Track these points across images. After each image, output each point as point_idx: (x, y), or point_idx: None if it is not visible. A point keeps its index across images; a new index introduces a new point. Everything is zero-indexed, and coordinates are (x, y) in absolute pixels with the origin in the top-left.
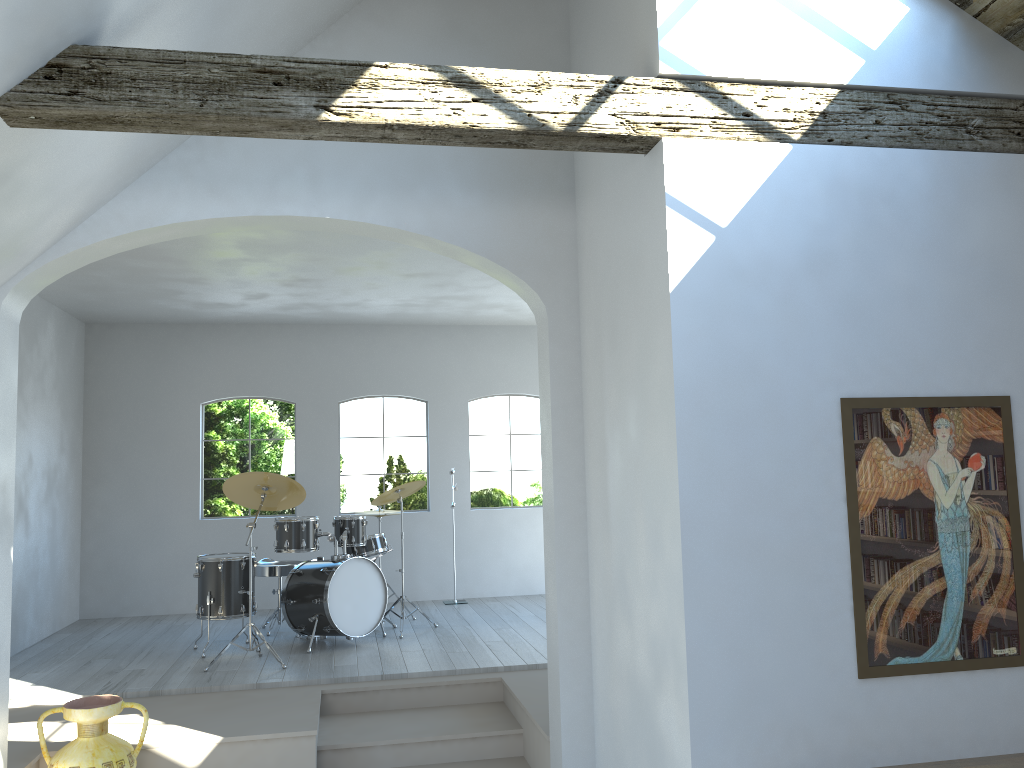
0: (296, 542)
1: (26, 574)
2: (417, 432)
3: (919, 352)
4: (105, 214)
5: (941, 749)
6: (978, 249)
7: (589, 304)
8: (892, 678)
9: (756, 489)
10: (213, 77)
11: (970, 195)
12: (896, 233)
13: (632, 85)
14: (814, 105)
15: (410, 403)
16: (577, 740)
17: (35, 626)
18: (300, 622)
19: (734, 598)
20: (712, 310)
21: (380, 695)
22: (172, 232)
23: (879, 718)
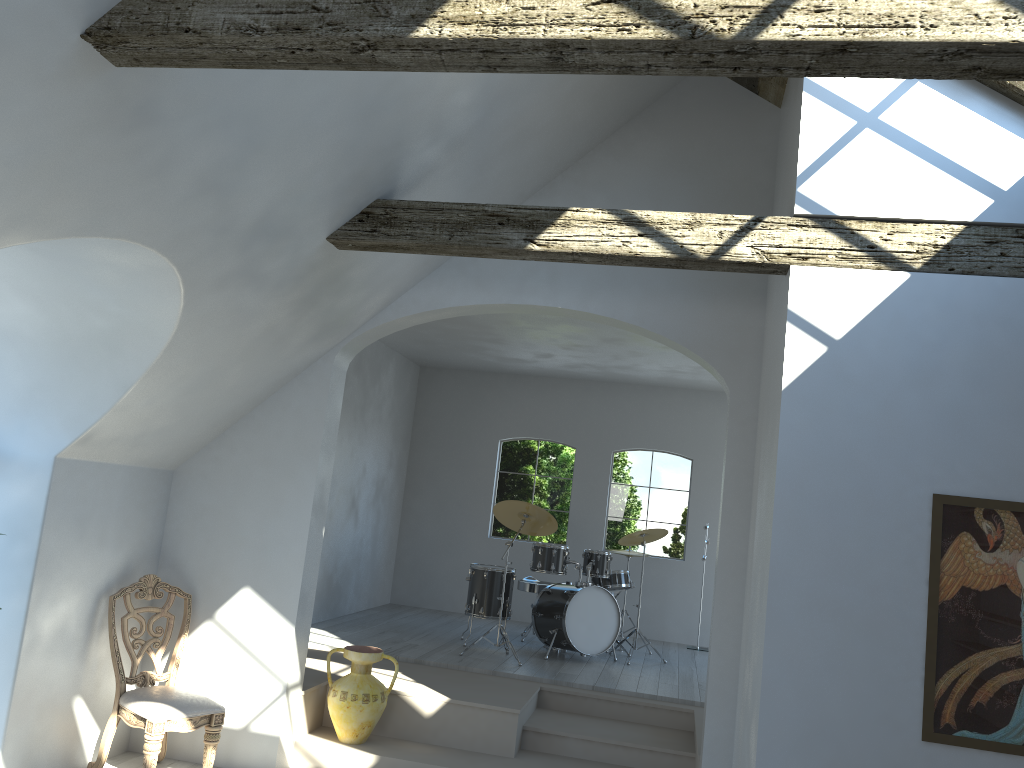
0: (546, 564)
1: (351, 557)
2: (680, 486)
3: (1021, 461)
4: (405, 298)
5: None
6: None
7: (762, 390)
8: (957, 748)
9: (841, 560)
10: (459, 219)
11: None
12: (1009, 353)
13: (770, 223)
14: (938, 239)
15: (677, 459)
16: (716, 761)
17: (354, 599)
18: (544, 633)
19: (809, 647)
20: (818, 407)
21: (587, 701)
22: (450, 312)
23: None
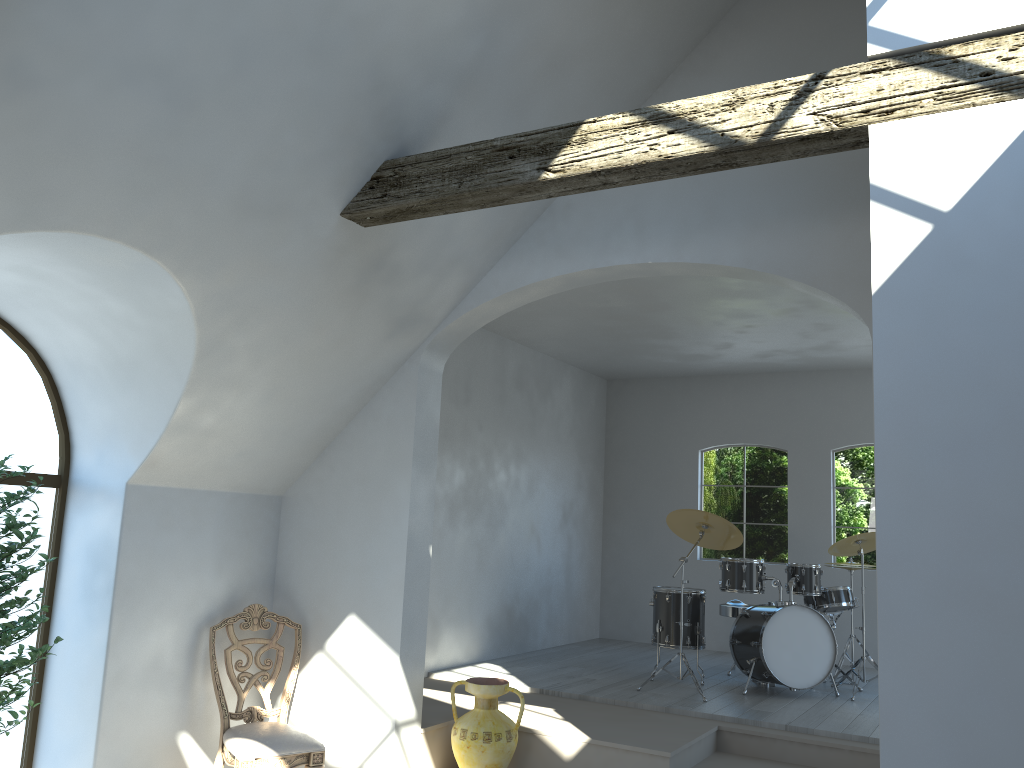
0: (736, 582)
1: (538, 587)
2: None
3: None
4: (485, 282)
5: None
6: None
7: None
8: None
9: (985, 525)
10: (467, 163)
11: None
12: None
13: (836, 77)
14: None
15: None
16: None
17: (547, 633)
18: (744, 664)
19: (948, 656)
20: (927, 310)
21: (777, 744)
22: (537, 291)
23: None
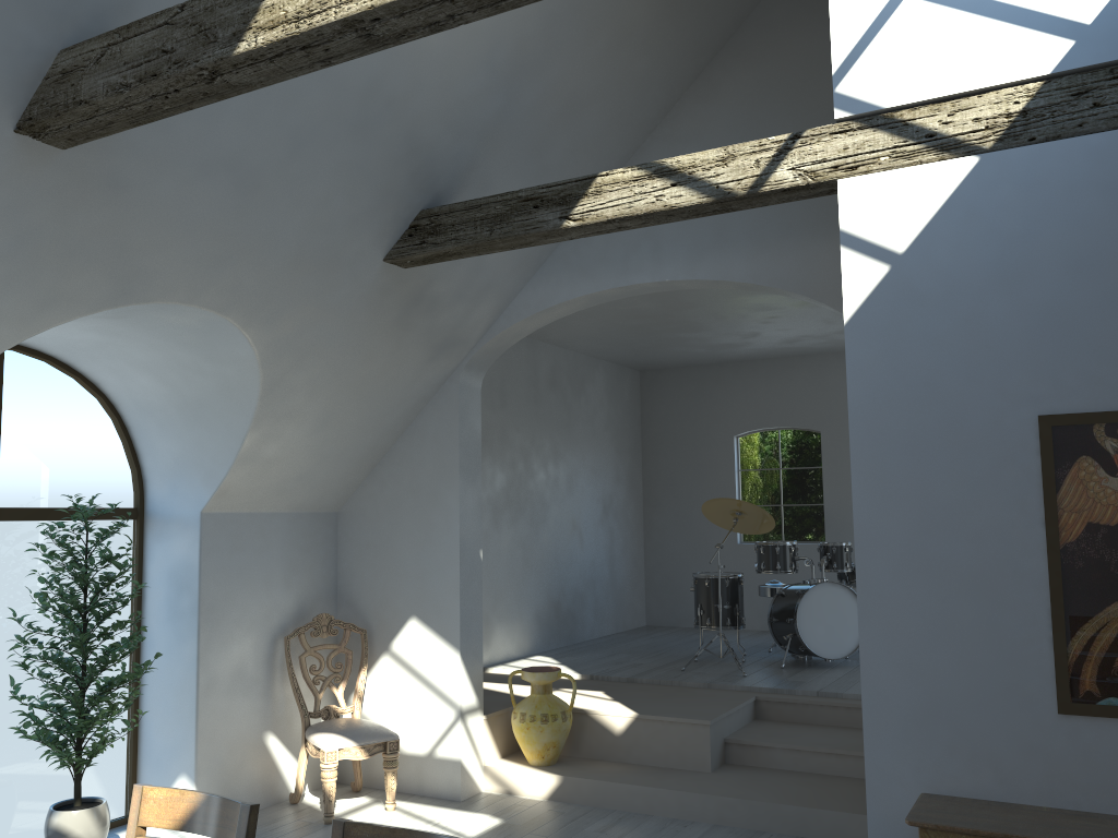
0: (771, 564)
1: (583, 581)
2: None
3: None
4: (516, 303)
5: None
6: None
7: None
8: (1104, 719)
9: (935, 511)
10: (497, 212)
11: None
12: (1117, 226)
13: (809, 137)
14: (1011, 106)
15: None
16: None
17: (595, 624)
18: (782, 640)
19: (910, 616)
20: (888, 337)
21: (809, 709)
22: (565, 309)
23: (1086, 760)
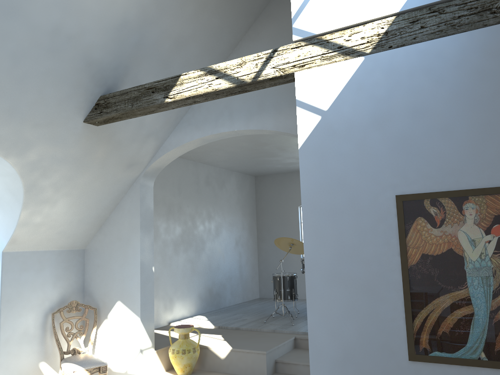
0: None
1: (224, 277)
2: None
3: (451, 162)
4: (166, 143)
5: None
6: (499, 89)
7: None
8: (433, 364)
9: (345, 248)
10: (135, 95)
11: (492, 54)
12: (434, 91)
13: (281, 50)
14: (379, 30)
15: None
16: None
17: (231, 298)
18: None
19: (333, 306)
20: (320, 155)
21: None
22: (190, 146)
23: None
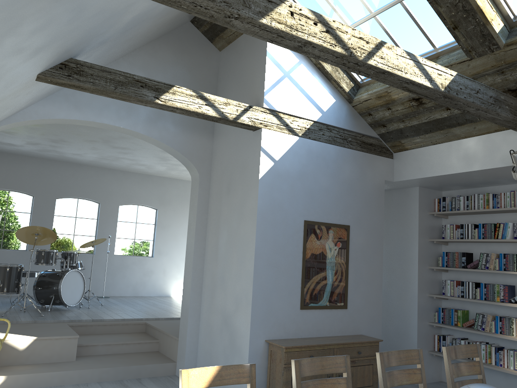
0: (47, 260)
1: None
2: (92, 217)
3: (327, 208)
4: (30, 110)
5: (320, 333)
6: (346, 179)
7: (216, 176)
8: (309, 310)
9: (277, 246)
10: (120, 80)
11: (345, 161)
12: (324, 170)
13: (254, 109)
14: (306, 125)
15: (91, 203)
16: (192, 338)
17: None
18: (42, 298)
19: (267, 281)
20: (271, 187)
21: (93, 327)
22: (54, 121)
23: (304, 322)
